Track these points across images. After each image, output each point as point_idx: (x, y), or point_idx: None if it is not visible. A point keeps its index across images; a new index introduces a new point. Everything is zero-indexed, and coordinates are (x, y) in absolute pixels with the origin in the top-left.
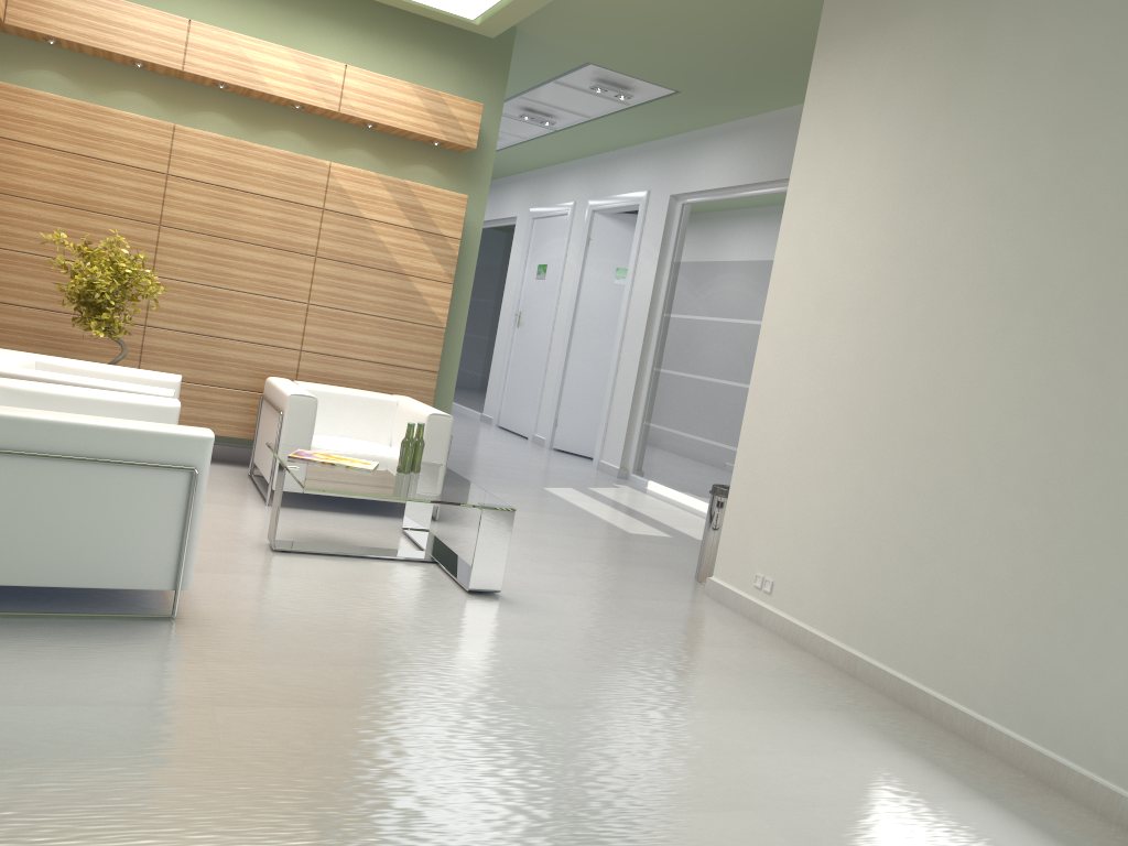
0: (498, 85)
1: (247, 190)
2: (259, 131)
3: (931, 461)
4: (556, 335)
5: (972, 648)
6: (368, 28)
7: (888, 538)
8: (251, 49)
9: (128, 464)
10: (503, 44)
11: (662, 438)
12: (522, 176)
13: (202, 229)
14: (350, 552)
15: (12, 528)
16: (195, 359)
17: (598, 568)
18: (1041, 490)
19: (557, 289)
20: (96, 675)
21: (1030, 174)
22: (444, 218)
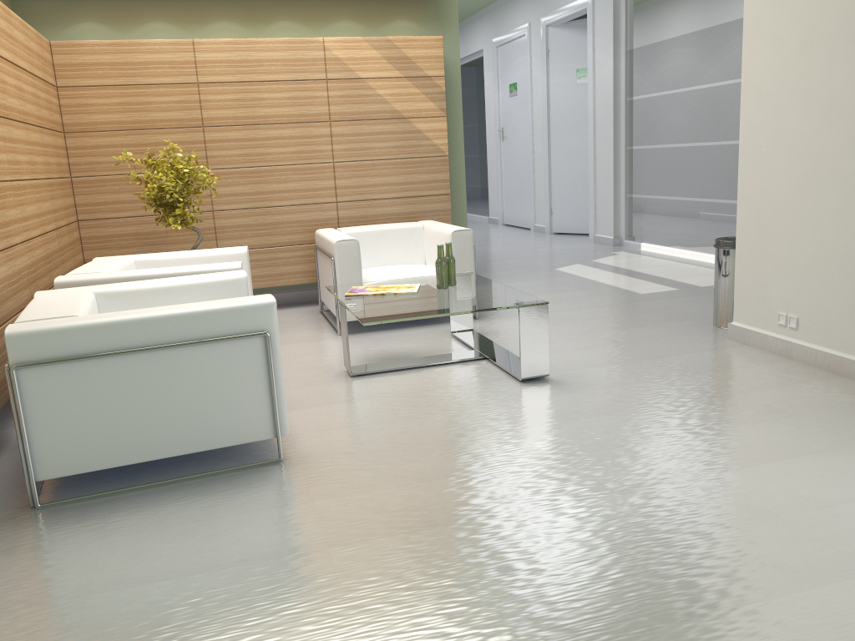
0: None
1: (262, 79)
2: (260, 27)
3: None
4: (536, 139)
5: None
6: None
7: None
8: None
9: (209, 341)
10: None
11: (646, 205)
12: (480, 14)
13: (236, 122)
14: (414, 364)
15: (131, 415)
16: (257, 229)
17: (626, 334)
18: None
19: (529, 100)
20: (224, 534)
21: None
22: (427, 61)
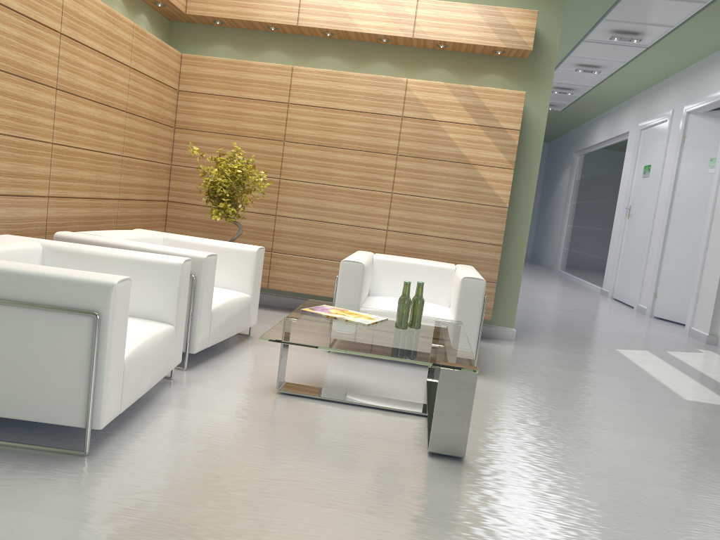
0: None
1: (344, 108)
2: (360, 65)
3: None
4: (657, 221)
5: None
6: None
7: None
8: None
9: (36, 307)
10: None
11: None
12: (633, 99)
13: (312, 141)
14: (346, 399)
15: None
16: (310, 239)
17: (616, 438)
18: None
19: (658, 183)
20: None
21: None
22: (504, 113)
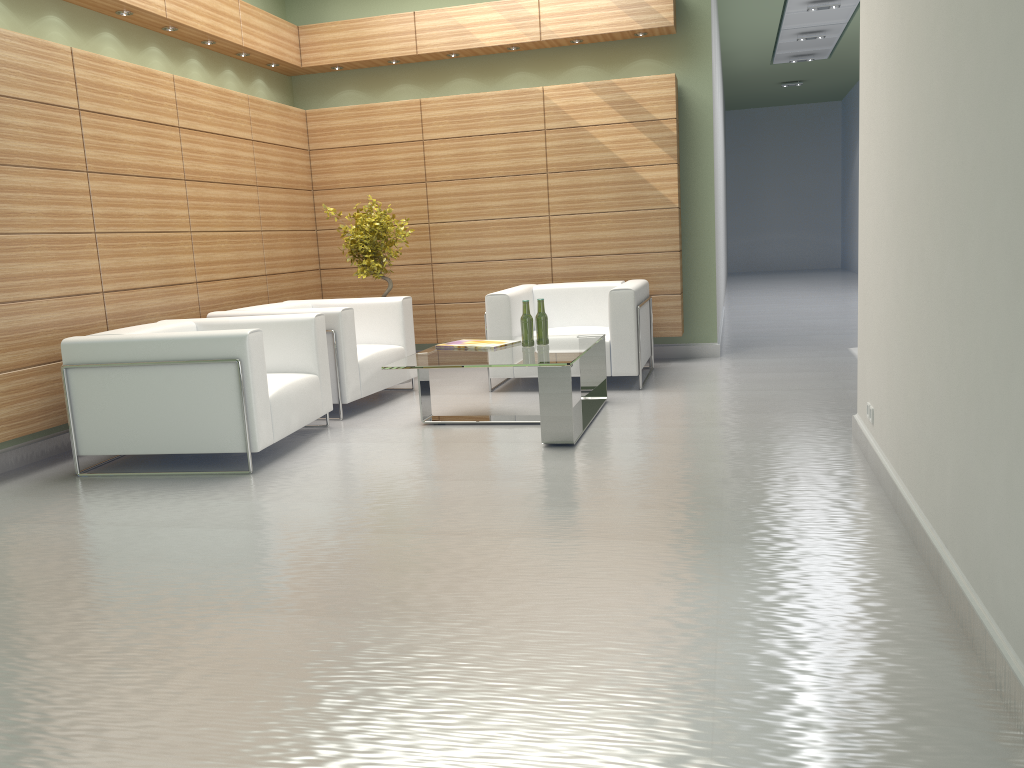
0: None
1: (481, 133)
2: (496, 81)
3: (916, 224)
4: None
5: (939, 460)
6: None
7: (905, 334)
8: (461, 15)
9: (193, 362)
10: None
11: None
12: None
13: (455, 176)
14: (486, 420)
15: (140, 415)
16: (471, 282)
17: (752, 418)
18: (958, 229)
19: None
20: (132, 508)
21: None
22: (655, 103)
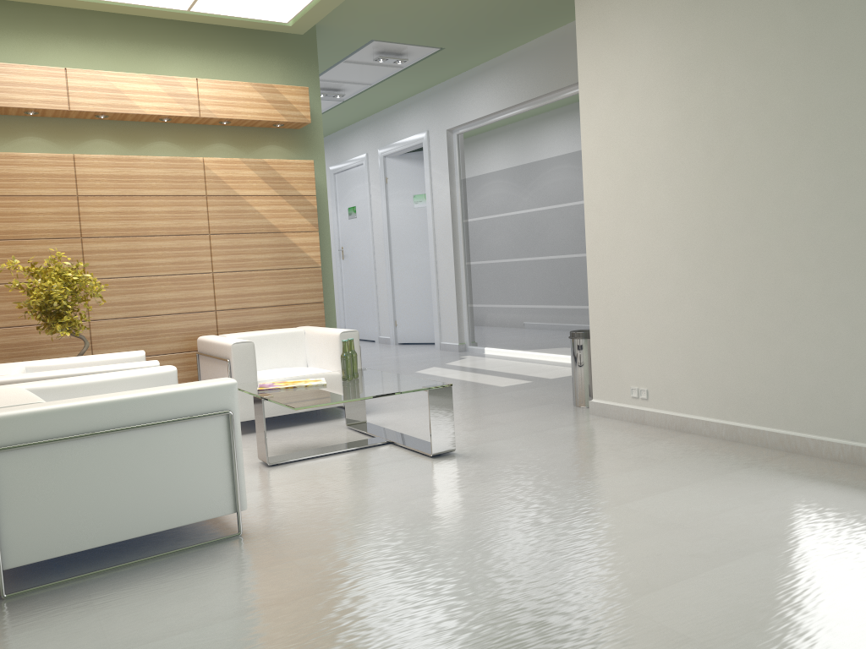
0: (312, 71)
1: (143, 194)
2: (138, 146)
3: (759, 267)
4: (378, 257)
5: (832, 395)
6: (203, 46)
7: (738, 332)
8: (120, 81)
9: (179, 420)
10: (309, 38)
11: (487, 313)
12: None
13: (115, 233)
14: (326, 452)
15: (101, 496)
16: (135, 337)
17: (504, 416)
18: (859, 266)
19: (370, 222)
20: (221, 593)
21: (786, 37)
22: (300, 182)
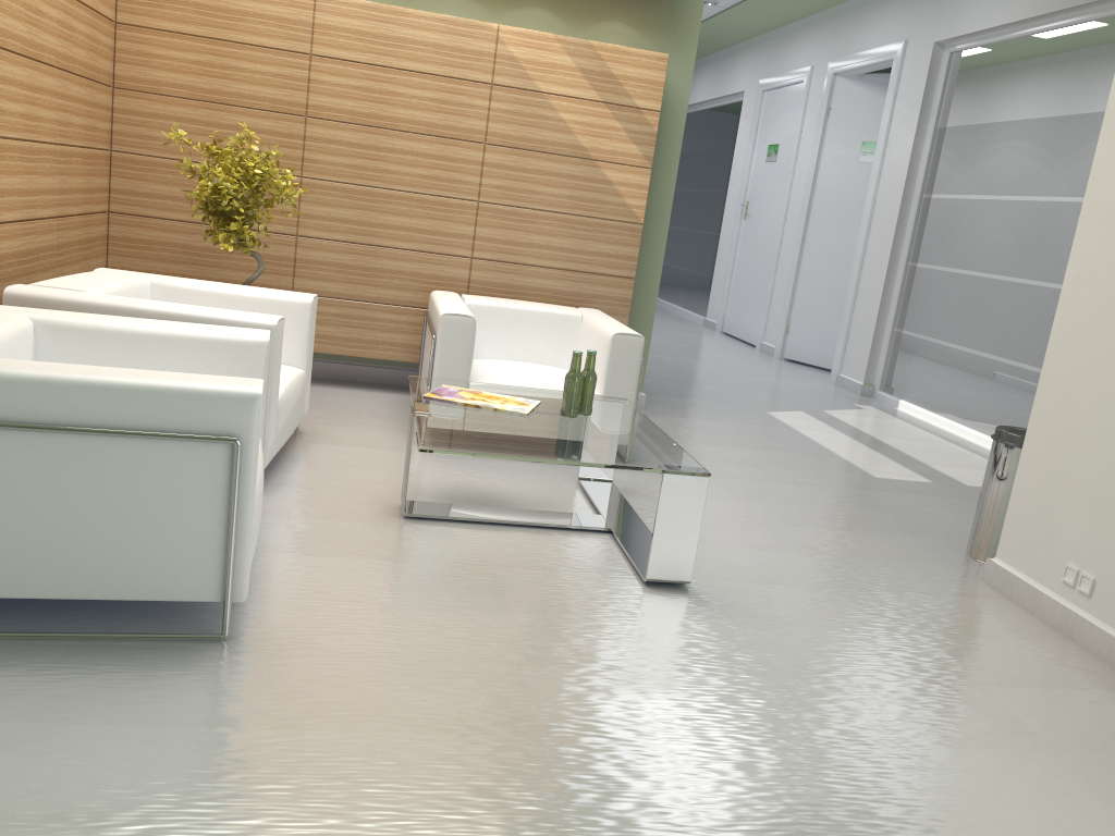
0: None
1: (402, 66)
2: None
3: None
4: (789, 227)
5: None
6: None
7: None
8: None
9: (141, 435)
10: None
11: (918, 349)
12: (751, 43)
13: (353, 118)
14: (501, 519)
15: None
16: (353, 272)
17: (831, 538)
18: None
19: (790, 172)
20: (59, 757)
21: None
22: (639, 86)
